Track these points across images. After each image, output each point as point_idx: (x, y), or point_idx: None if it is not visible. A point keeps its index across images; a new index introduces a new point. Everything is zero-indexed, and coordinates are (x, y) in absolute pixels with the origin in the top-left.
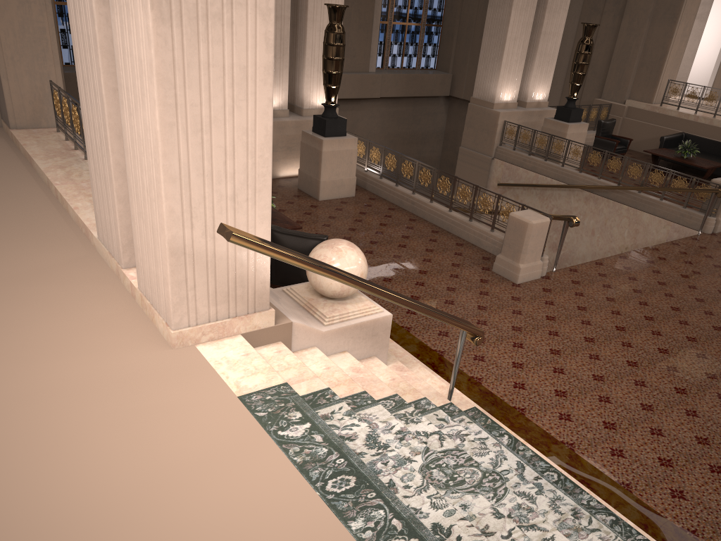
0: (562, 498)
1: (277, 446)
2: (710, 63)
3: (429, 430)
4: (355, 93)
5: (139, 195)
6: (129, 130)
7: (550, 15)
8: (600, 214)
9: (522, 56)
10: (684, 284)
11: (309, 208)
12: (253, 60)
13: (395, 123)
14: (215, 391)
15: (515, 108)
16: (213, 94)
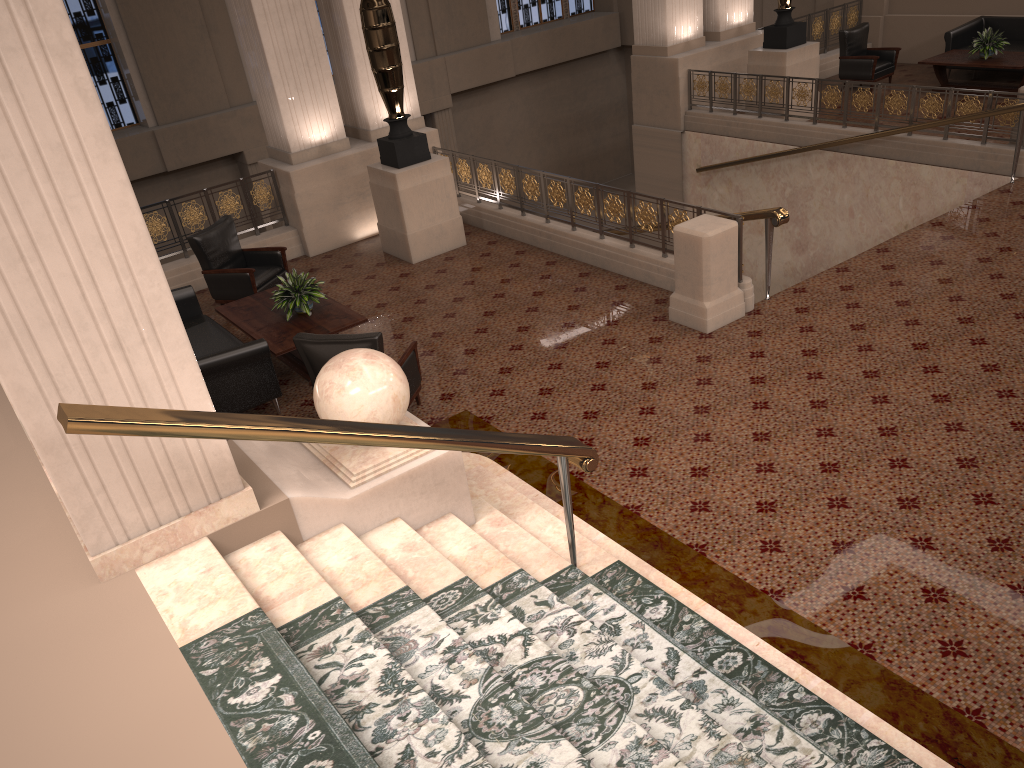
0: (737, 701)
1: (223, 725)
2: None
3: (509, 631)
4: (476, 78)
5: None
6: None
7: None
8: (856, 182)
9: None
10: (983, 275)
11: (397, 279)
12: (70, 131)
13: (549, 108)
14: (149, 644)
15: (702, 45)
16: (21, 199)
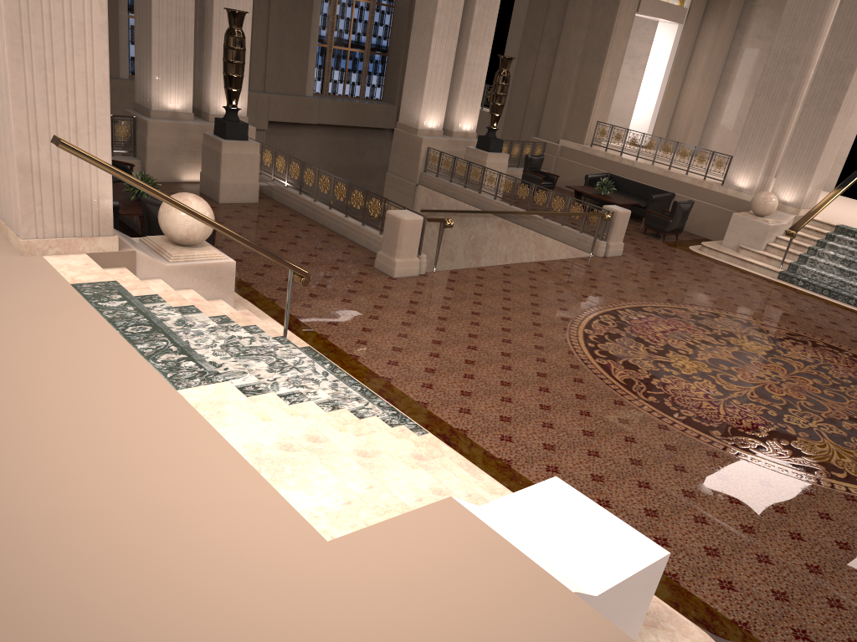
0: (351, 392)
1: (95, 309)
2: (648, 111)
3: (243, 336)
4: (289, 116)
5: None
6: None
7: (473, 46)
8: (511, 240)
9: (446, 84)
10: (553, 289)
11: None
12: (89, 19)
13: (336, 154)
14: (52, 280)
15: (440, 136)
16: (55, 40)
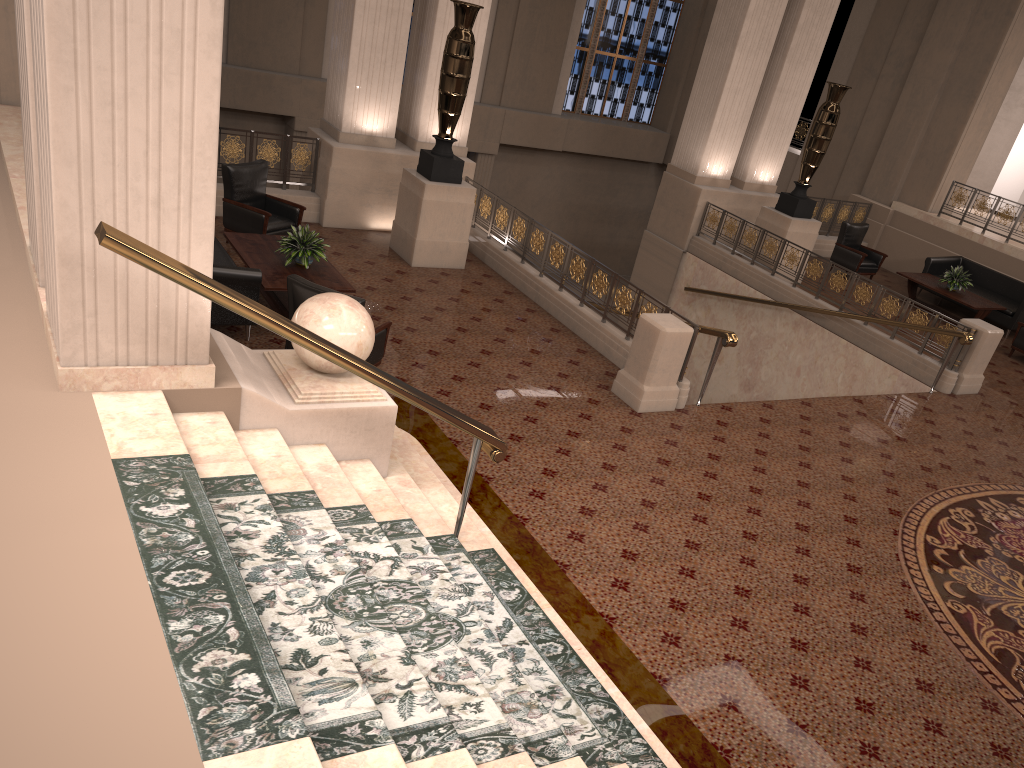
0: (544, 672)
1: (130, 522)
2: None
3: (383, 554)
4: (527, 139)
5: (43, 183)
6: (37, 95)
7: (791, 66)
8: (810, 347)
9: (745, 116)
10: (876, 451)
11: (393, 273)
12: (191, 24)
13: (581, 190)
14: (86, 448)
15: (726, 187)
16: (131, 58)
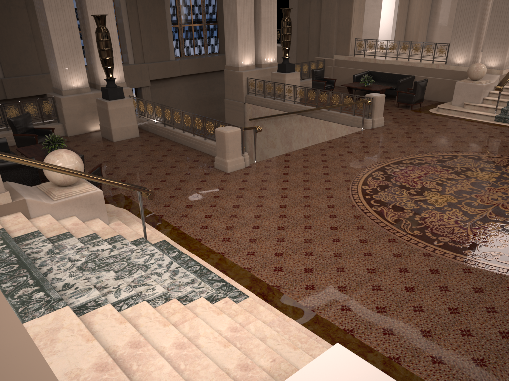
0: (189, 275)
1: None
2: (389, 25)
3: (105, 248)
4: (162, 75)
5: None
6: None
7: (265, 6)
8: (309, 128)
9: (251, 34)
10: (338, 159)
11: (105, 147)
12: None
13: (196, 92)
14: None
15: (254, 69)
16: None
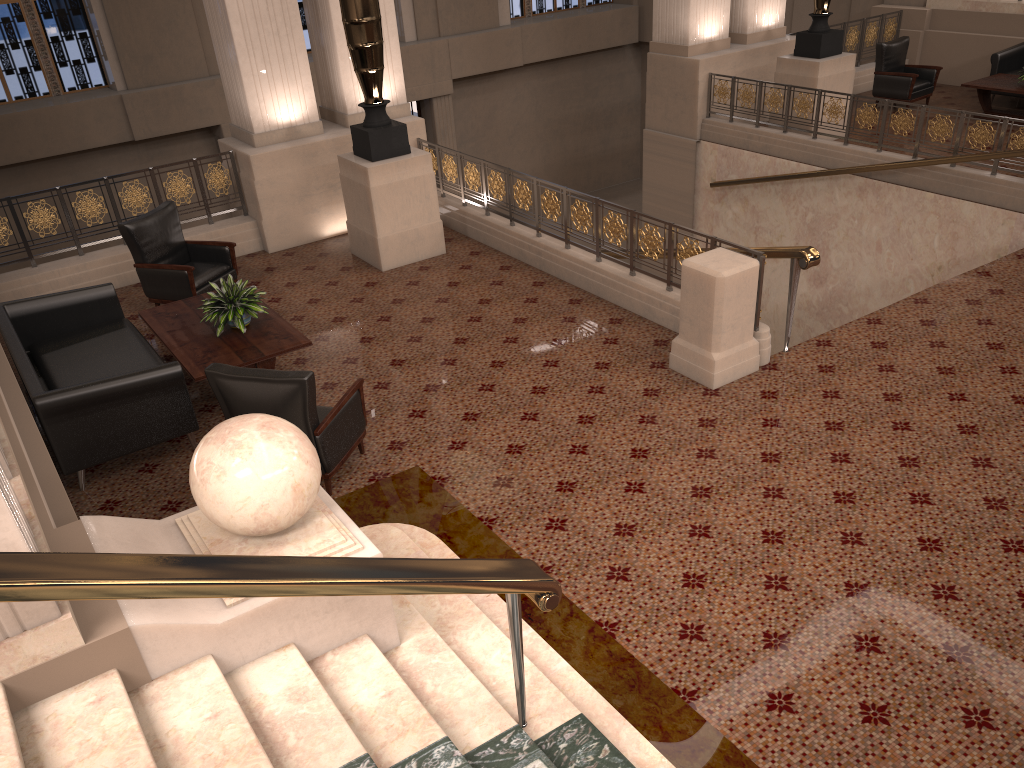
0: None
1: None
2: None
3: None
4: (481, 65)
5: None
6: None
7: None
8: (887, 214)
9: None
10: None
11: (362, 288)
12: None
13: (557, 102)
14: None
15: (726, 48)
16: None
